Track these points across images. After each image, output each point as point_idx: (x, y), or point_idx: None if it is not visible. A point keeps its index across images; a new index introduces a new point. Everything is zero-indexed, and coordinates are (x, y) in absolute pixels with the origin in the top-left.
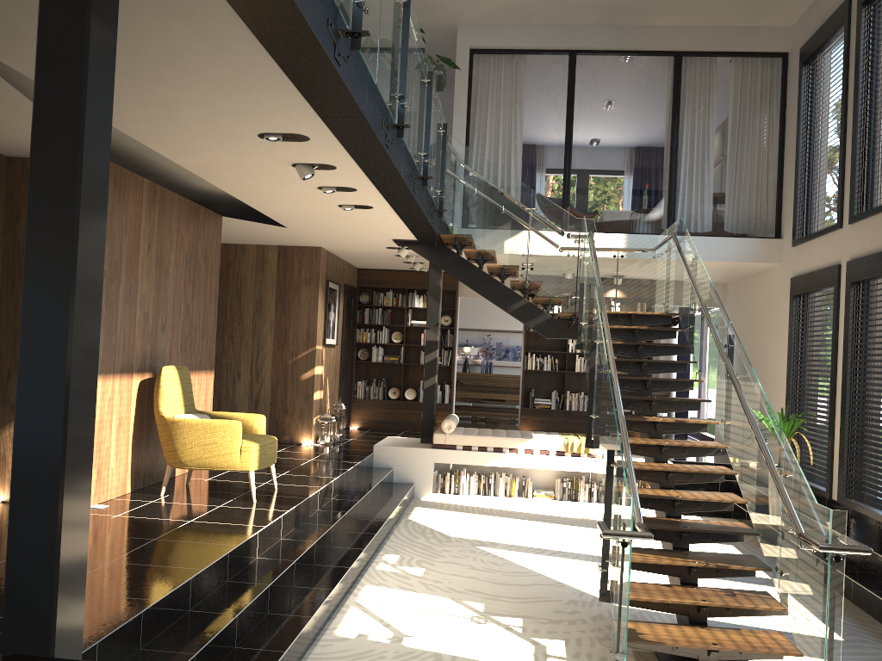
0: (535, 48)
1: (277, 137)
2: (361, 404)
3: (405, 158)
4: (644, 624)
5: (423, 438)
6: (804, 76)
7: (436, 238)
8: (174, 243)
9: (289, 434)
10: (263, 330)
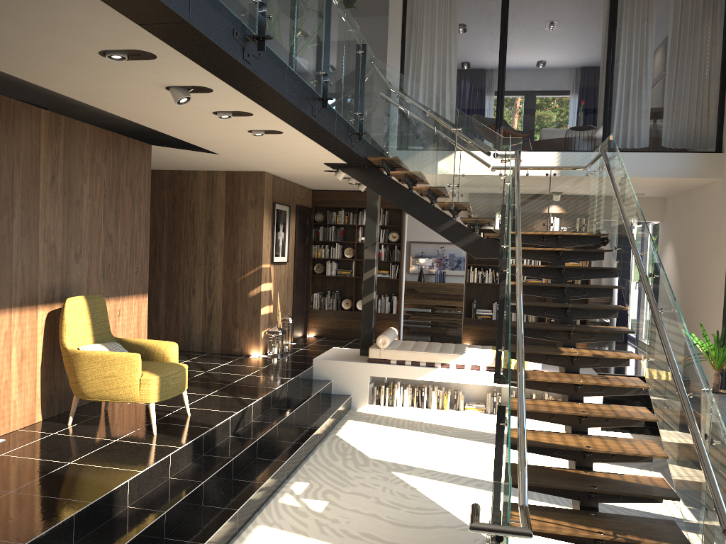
0: None
1: (119, 55)
2: (317, 314)
3: (291, 77)
4: None
5: (362, 351)
6: None
7: (364, 161)
8: (87, 173)
9: (239, 346)
10: (214, 250)
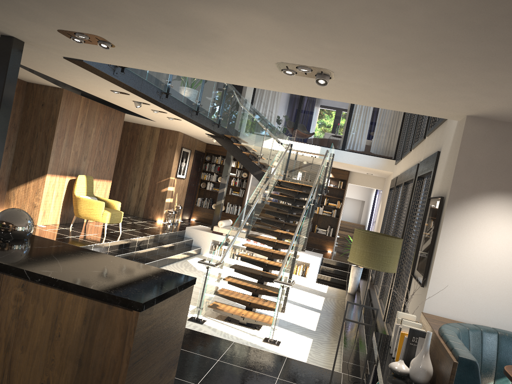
0: None
1: (117, 92)
2: (198, 209)
3: (181, 103)
4: (225, 305)
5: (212, 228)
6: None
7: (222, 136)
8: (95, 123)
9: (152, 215)
10: (148, 166)
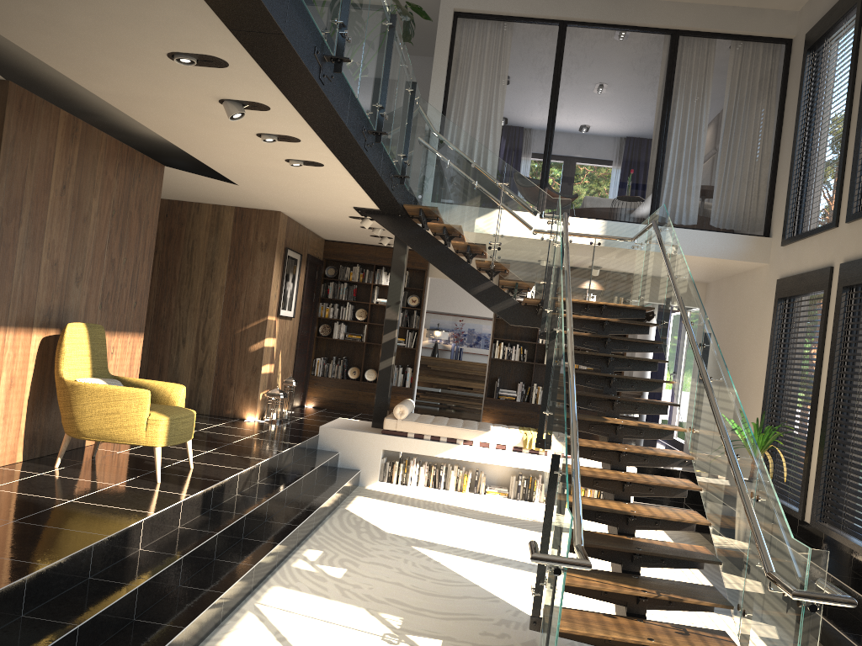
0: (523, 16)
1: (190, 59)
2: (318, 381)
3: (352, 105)
4: None
5: (374, 422)
6: (807, 63)
7: (399, 209)
8: (98, 187)
9: (233, 408)
10: (212, 295)
